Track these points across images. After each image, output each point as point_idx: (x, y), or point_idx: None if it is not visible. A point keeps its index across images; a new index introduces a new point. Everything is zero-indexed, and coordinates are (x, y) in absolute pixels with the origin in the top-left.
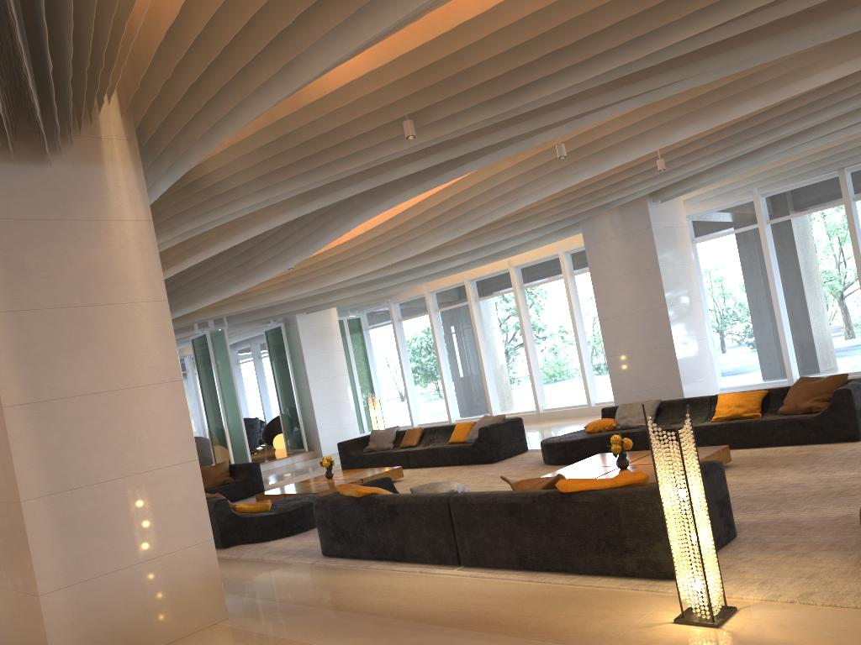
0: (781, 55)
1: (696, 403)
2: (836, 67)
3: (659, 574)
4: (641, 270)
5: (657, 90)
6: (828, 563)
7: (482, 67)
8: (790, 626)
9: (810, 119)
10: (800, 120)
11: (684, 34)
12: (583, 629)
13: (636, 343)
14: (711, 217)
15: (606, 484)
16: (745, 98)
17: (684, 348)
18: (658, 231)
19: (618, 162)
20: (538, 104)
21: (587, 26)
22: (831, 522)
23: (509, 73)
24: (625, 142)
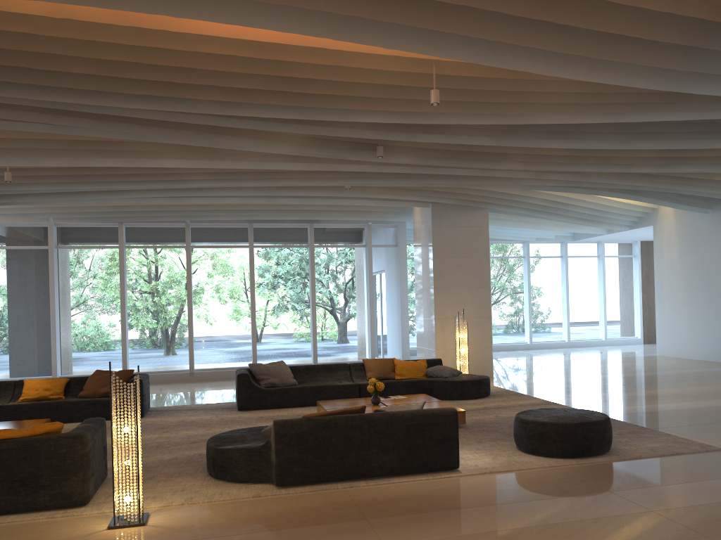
0: (164, 141)
1: (0, 386)
2: (177, 160)
3: (70, 503)
4: None
5: (69, 127)
6: (187, 482)
7: None
8: (193, 515)
9: (136, 184)
10: (129, 182)
11: (129, 104)
12: None
13: None
14: (5, 230)
15: (25, 432)
16: (112, 155)
17: None
18: None
19: None
20: None
21: (61, 64)
22: (168, 462)
23: None
24: None
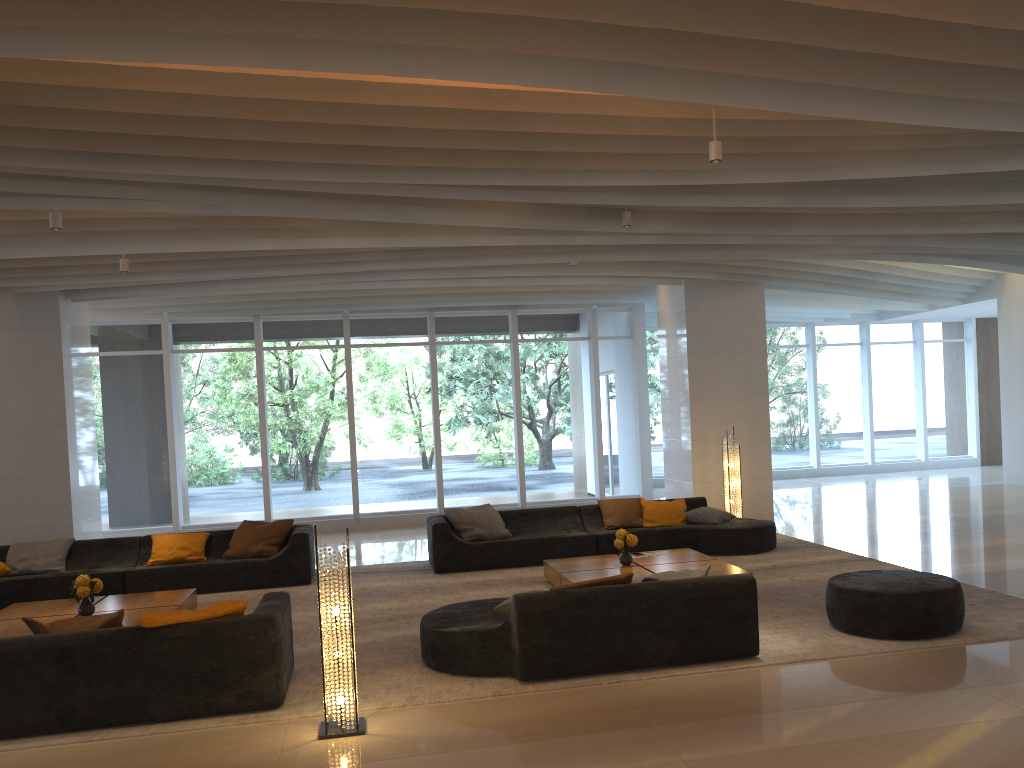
0: (342, 217)
1: (122, 544)
2: (350, 237)
3: (262, 704)
4: (37, 377)
5: (221, 204)
6: (400, 675)
7: (78, 113)
8: (422, 721)
9: (290, 269)
10: (281, 267)
11: (308, 176)
12: (229, 764)
13: (14, 467)
14: (105, 331)
15: (202, 615)
16: (266, 235)
17: (78, 480)
18: (66, 334)
19: (95, 250)
20: (118, 176)
21: (225, 129)
22: (365, 648)
23: (105, 132)
24: (114, 232)
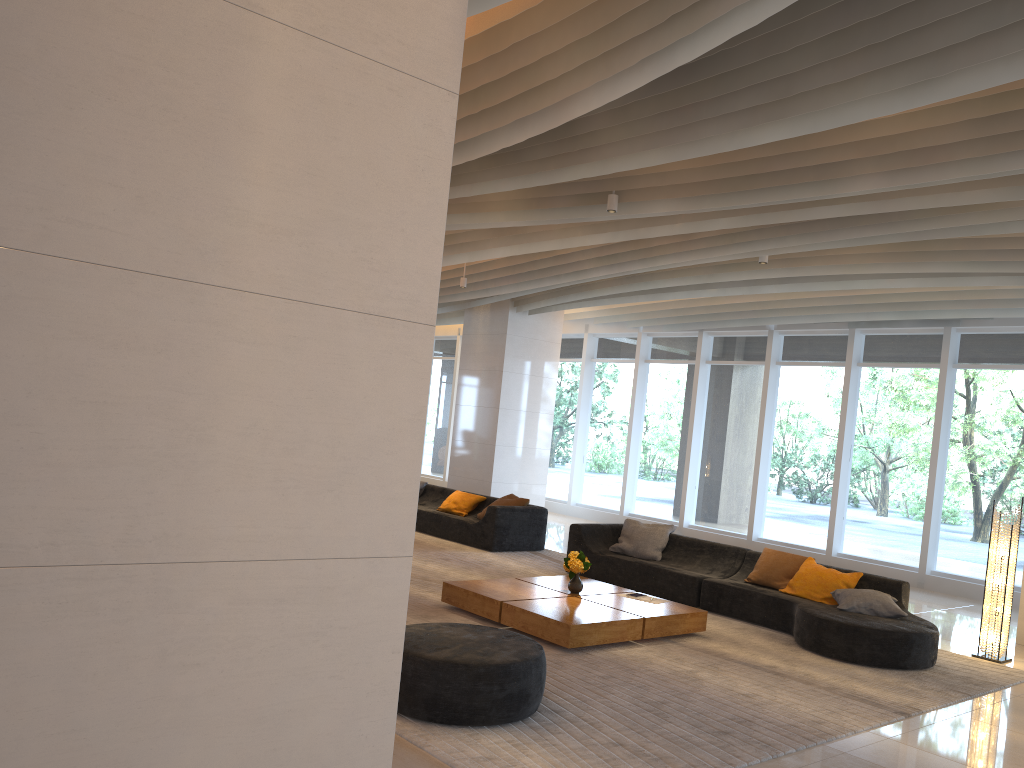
0: None
1: (446, 493)
2: (503, 248)
3: None
4: (491, 370)
5: None
6: None
7: None
8: None
9: (556, 280)
10: (552, 279)
11: None
12: None
13: (473, 433)
14: (611, 342)
15: None
16: (456, 251)
17: (508, 451)
18: (515, 339)
19: None
20: None
21: None
22: None
23: None
24: None
